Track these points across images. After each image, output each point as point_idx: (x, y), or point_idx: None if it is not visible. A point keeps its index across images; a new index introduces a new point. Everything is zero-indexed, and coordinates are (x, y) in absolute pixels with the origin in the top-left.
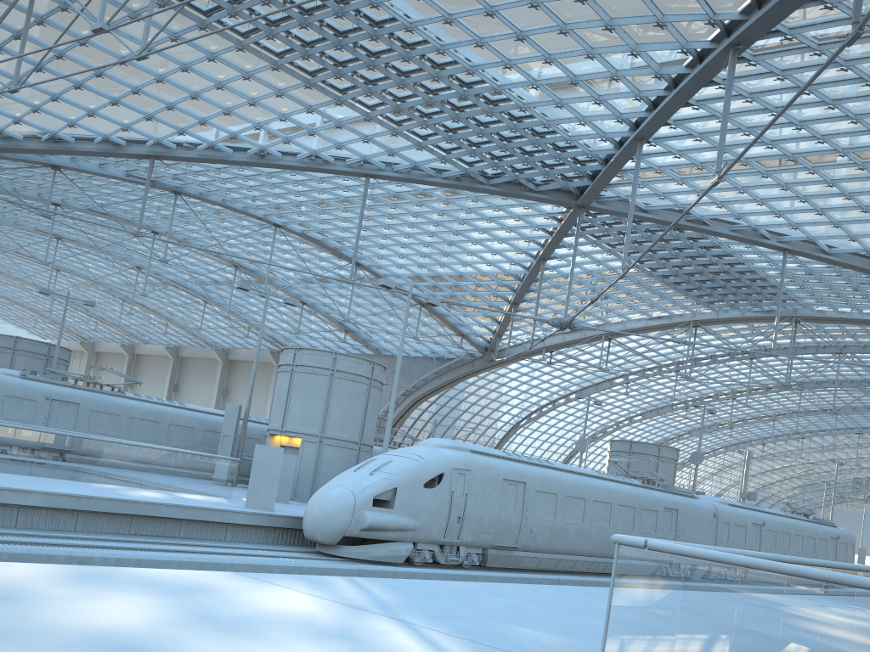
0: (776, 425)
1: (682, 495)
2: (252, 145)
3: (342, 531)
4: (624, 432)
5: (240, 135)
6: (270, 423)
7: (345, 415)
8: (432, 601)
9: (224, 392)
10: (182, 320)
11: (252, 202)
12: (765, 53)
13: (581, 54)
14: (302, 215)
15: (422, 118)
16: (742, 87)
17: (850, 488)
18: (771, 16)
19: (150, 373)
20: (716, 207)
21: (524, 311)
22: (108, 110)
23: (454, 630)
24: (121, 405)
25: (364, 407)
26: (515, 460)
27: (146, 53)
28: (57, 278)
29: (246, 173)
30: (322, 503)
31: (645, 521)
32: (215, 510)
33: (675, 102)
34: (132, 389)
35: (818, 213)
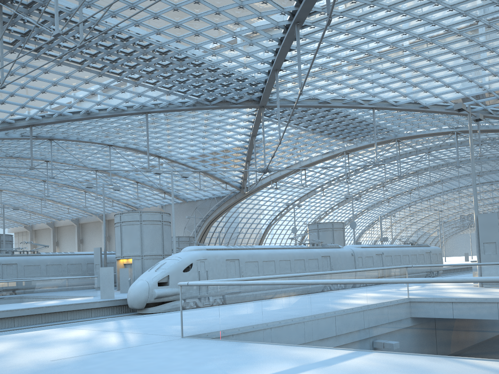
0: (413, 195)
1: (332, 248)
2: (81, 109)
3: (145, 301)
4: (330, 216)
5: (73, 105)
6: (116, 253)
7: (152, 242)
8: (147, 323)
9: (108, 238)
10: (75, 204)
11: (93, 136)
12: (317, 21)
13: (230, 36)
14: (121, 137)
15: (165, 79)
16: (315, 36)
17: (459, 221)
18: (305, 8)
19: (66, 236)
20: (330, 94)
21: (254, 163)
22: (0, 107)
23: (142, 331)
24: (39, 259)
25: (161, 236)
26: (232, 249)
27: (4, 85)
28: (2, 195)
29: (84, 123)
30: (133, 290)
31: (311, 265)
32: (82, 303)
33: (283, 51)
34: (58, 246)
35: (382, 87)
